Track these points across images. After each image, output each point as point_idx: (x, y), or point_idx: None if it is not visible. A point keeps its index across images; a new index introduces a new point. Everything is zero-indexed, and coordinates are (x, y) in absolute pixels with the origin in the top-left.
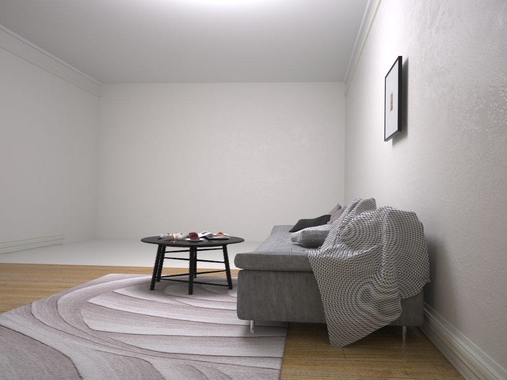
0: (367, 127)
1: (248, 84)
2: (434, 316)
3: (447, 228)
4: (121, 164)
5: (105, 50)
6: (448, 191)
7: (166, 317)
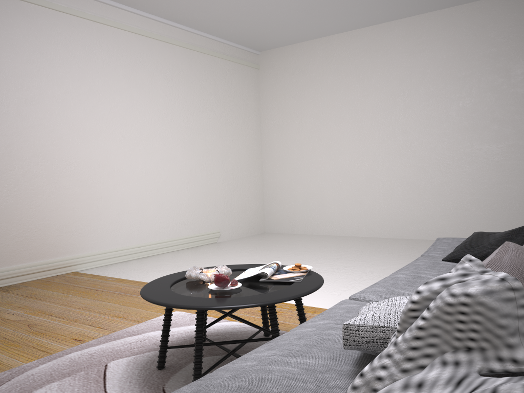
0: None
1: (438, 12)
2: None
3: None
4: (285, 145)
5: (231, 6)
6: None
7: None
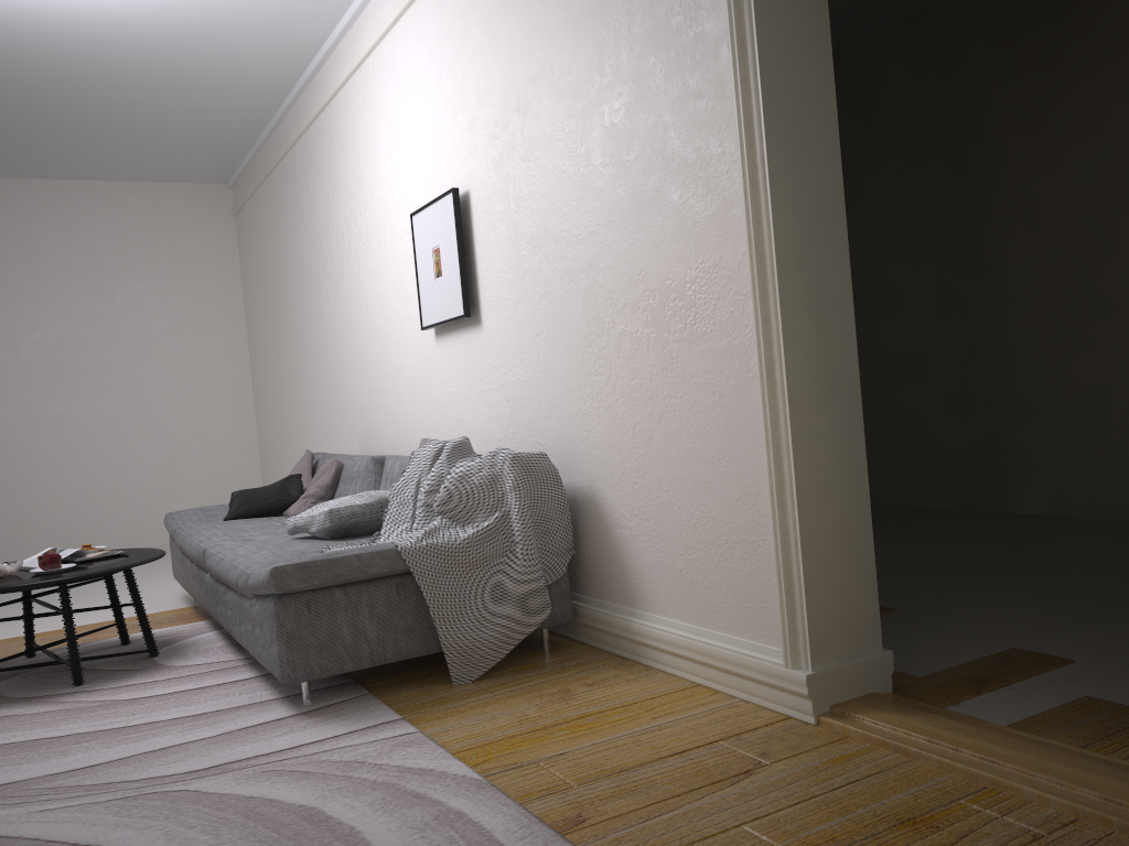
0: (340, 294)
1: None
2: (586, 604)
3: (599, 470)
4: None
5: None
6: (597, 416)
7: (95, 730)
